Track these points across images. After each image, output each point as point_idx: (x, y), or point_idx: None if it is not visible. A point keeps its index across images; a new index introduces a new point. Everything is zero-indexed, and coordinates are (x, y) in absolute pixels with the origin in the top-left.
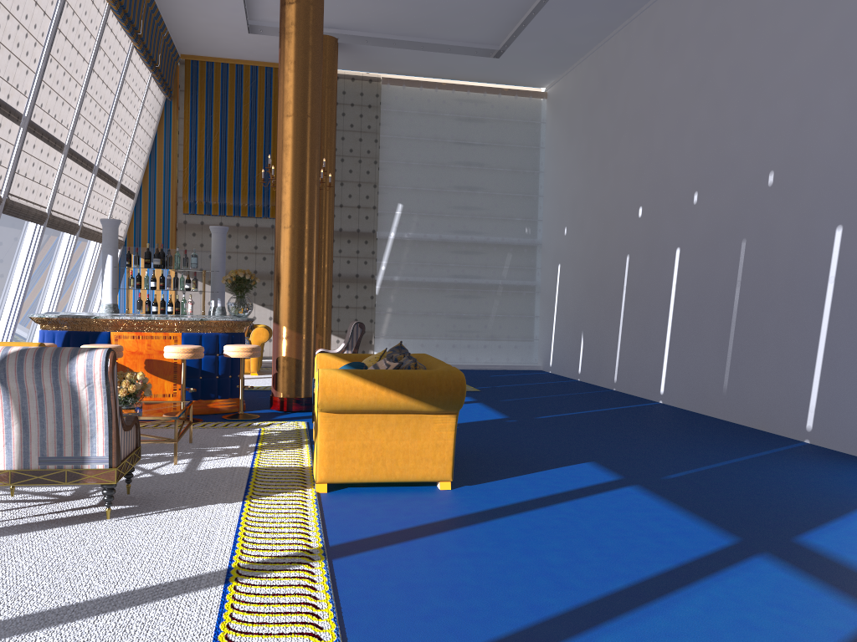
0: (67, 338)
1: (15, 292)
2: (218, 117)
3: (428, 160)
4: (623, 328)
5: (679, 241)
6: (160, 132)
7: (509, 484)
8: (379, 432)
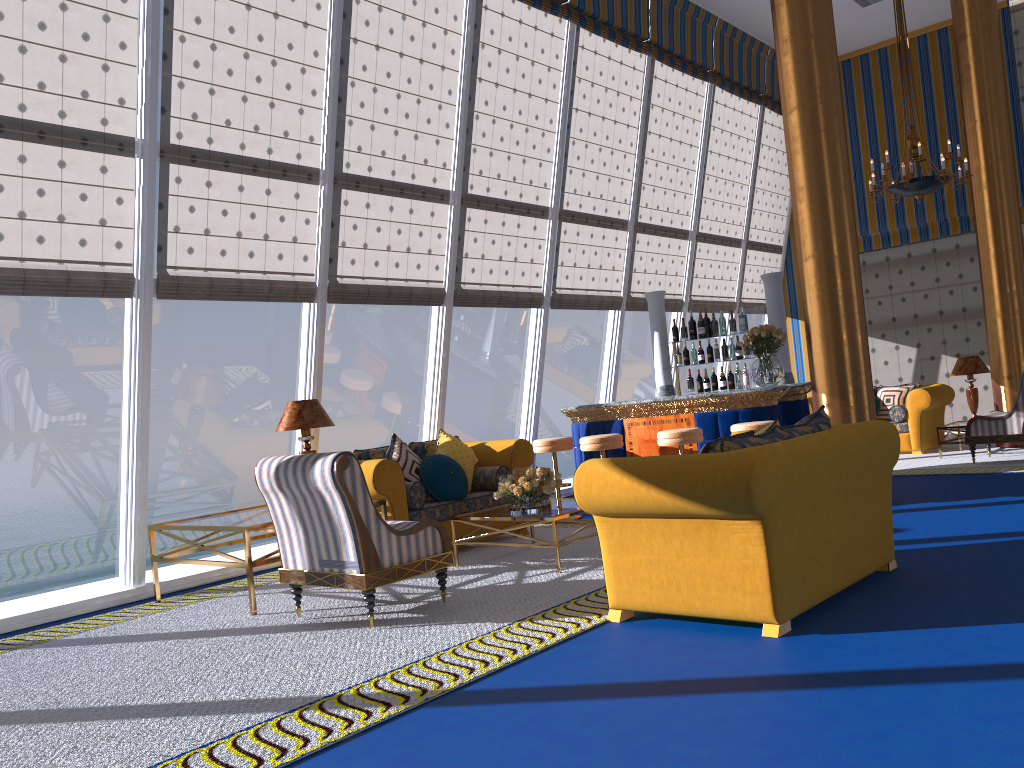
0: (587, 430)
1: (605, 384)
2: (864, 125)
3: None
4: None
5: None
6: None
7: (891, 640)
8: (665, 544)
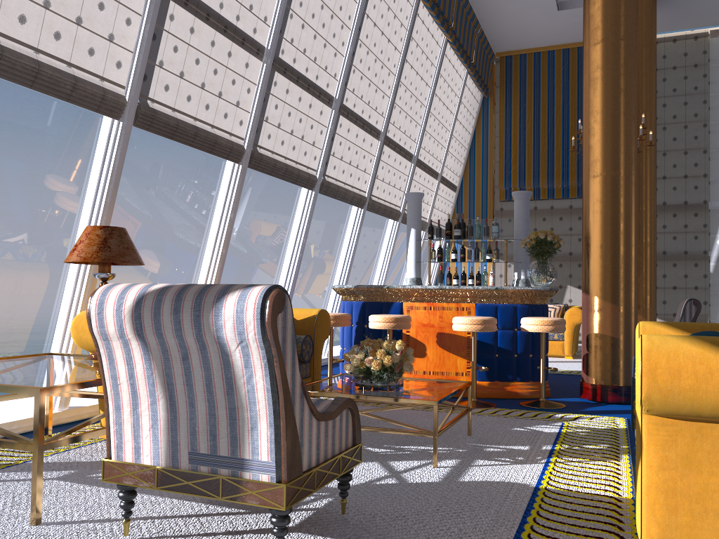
0: (363, 309)
1: (340, 272)
2: (531, 105)
3: None
4: None
5: None
6: (478, 128)
7: None
8: None
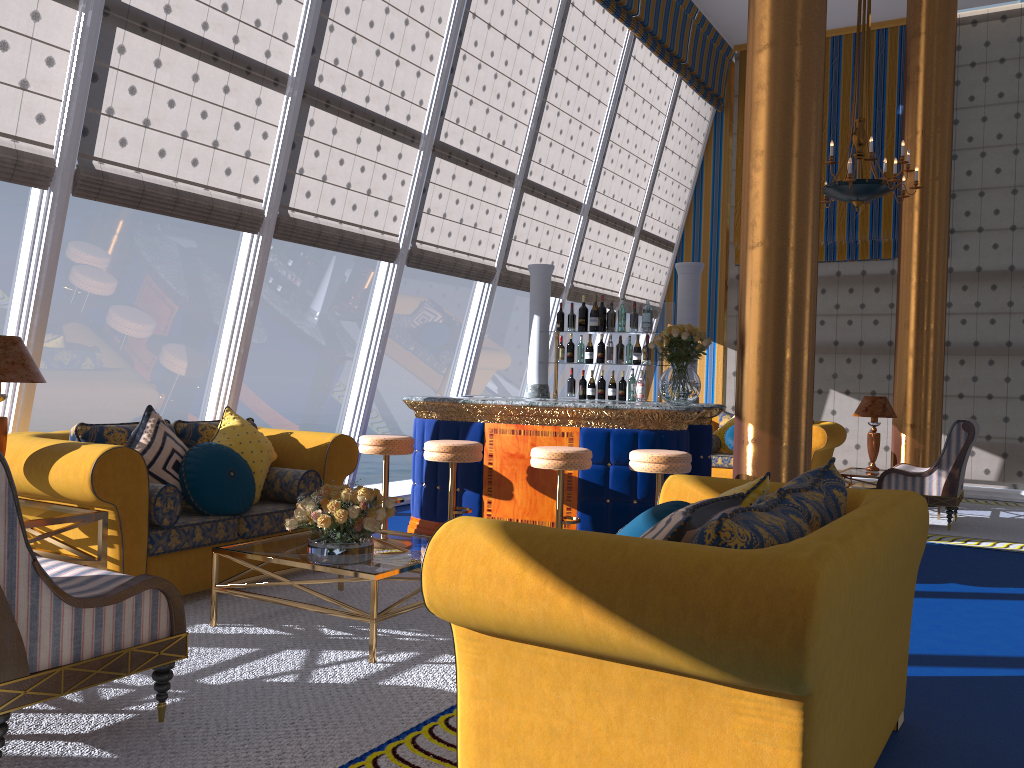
0: (435, 431)
1: (461, 371)
2: None
3: None
4: None
5: None
6: (707, 158)
7: None
8: (588, 705)
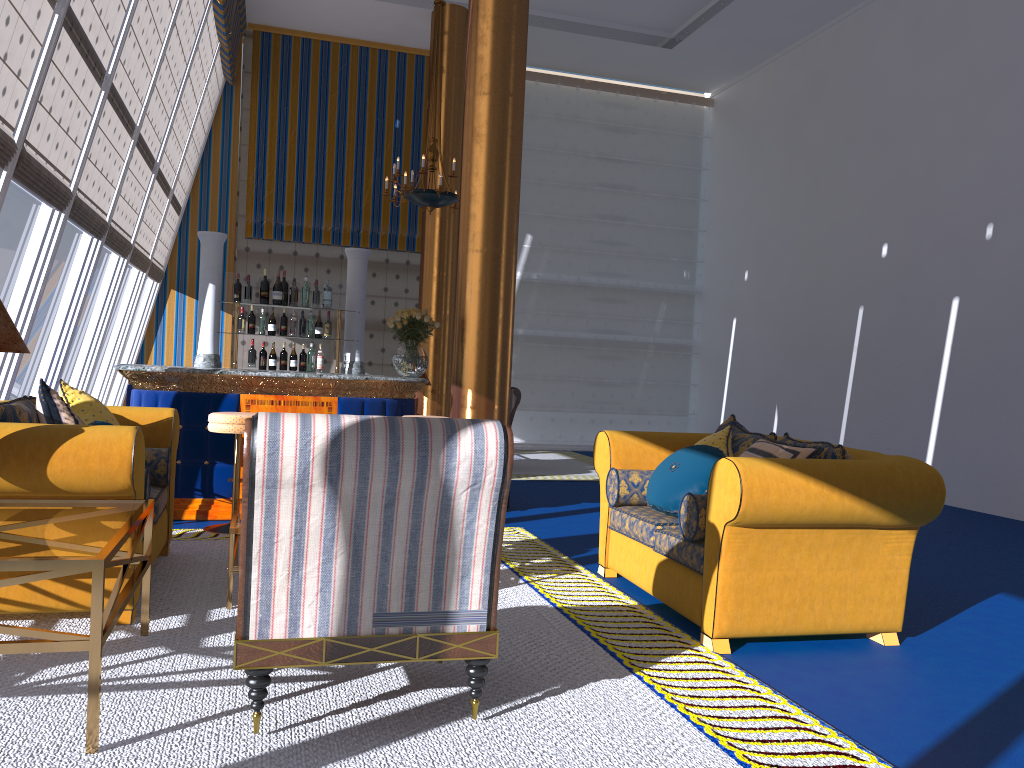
0: (176, 403)
1: (59, 336)
2: (296, 110)
3: (566, 179)
4: (853, 402)
5: (959, 288)
6: (216, 126)
7: (962, 633)
8: (809, 557)
